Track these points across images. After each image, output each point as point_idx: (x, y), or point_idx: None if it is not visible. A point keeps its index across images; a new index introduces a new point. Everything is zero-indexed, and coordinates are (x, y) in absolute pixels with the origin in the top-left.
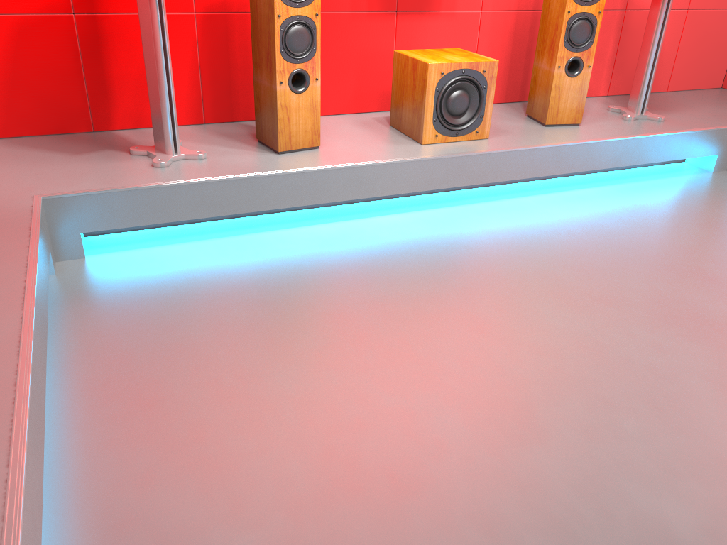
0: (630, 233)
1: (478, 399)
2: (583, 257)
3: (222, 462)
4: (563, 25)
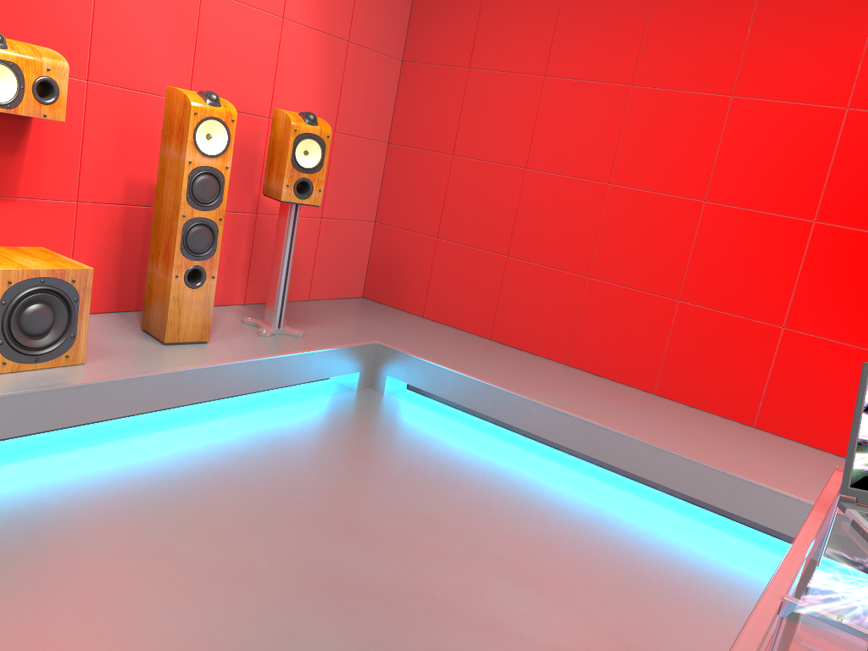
0: (266, 476)
1: None
2: (207, 516)
3: None
4: (178, 230)
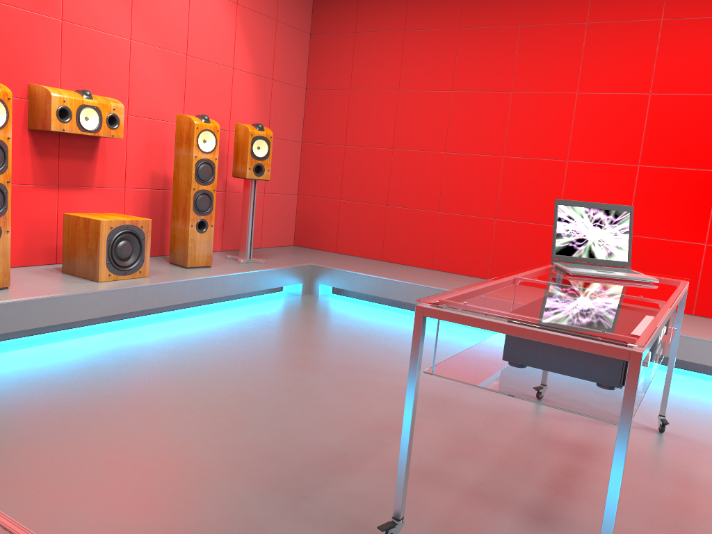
0: (263, 330)
1: (202, 419)
2: (238, 344)
3: (30, 482)
4: (191, 197)
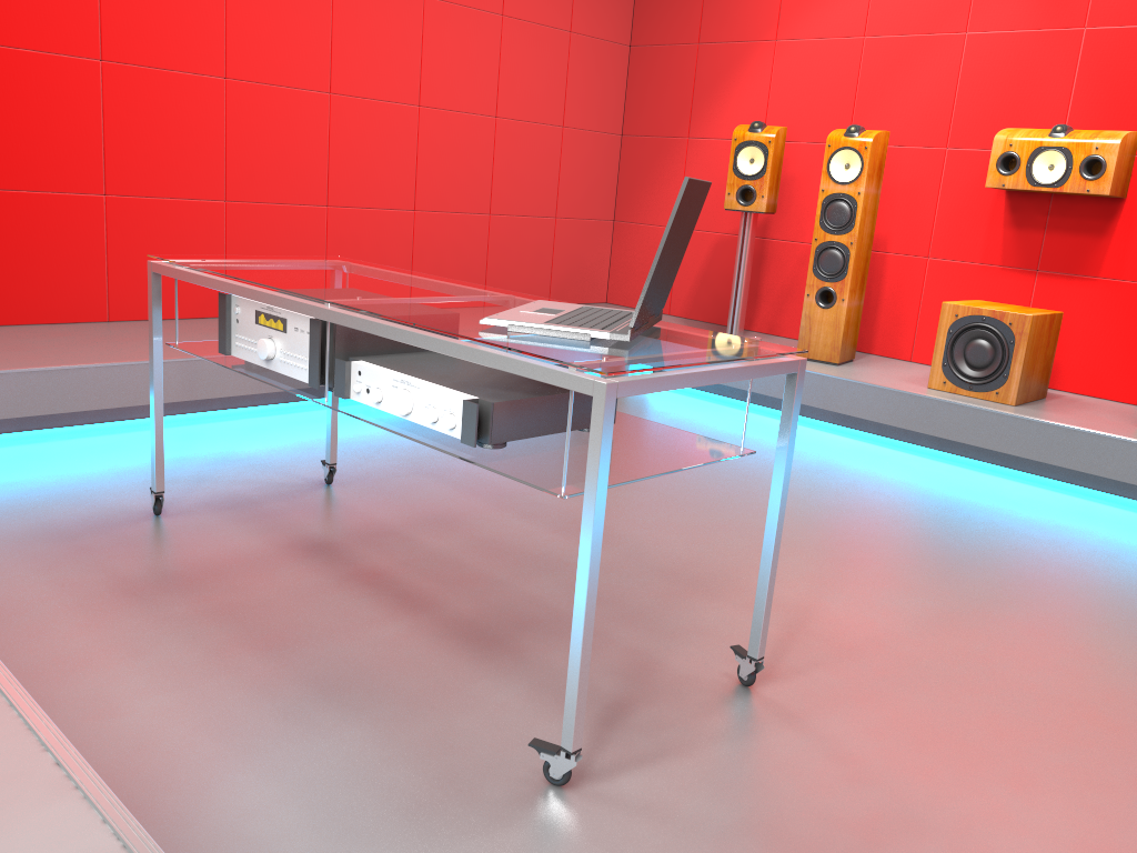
0: (1019, 521)
1: None
2: (903, 498)
3: None
4: None
